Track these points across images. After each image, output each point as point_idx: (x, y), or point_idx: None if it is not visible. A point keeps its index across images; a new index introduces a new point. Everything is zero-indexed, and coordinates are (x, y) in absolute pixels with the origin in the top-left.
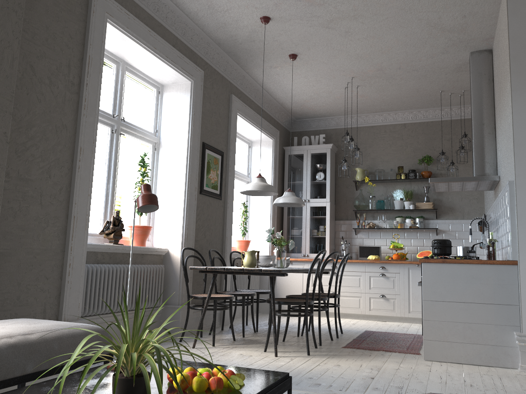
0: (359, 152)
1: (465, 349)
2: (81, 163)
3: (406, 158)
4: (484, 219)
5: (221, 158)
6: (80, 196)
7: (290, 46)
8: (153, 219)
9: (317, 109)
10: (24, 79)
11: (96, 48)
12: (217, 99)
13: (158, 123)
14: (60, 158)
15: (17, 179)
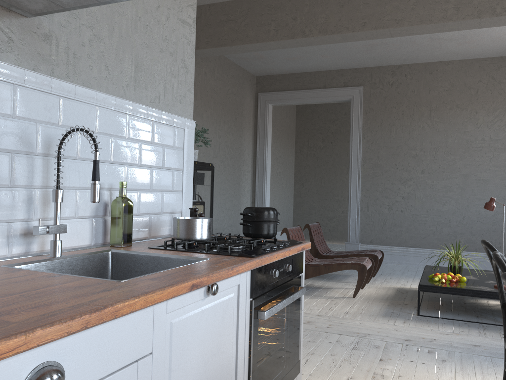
0: None
1: None
2: None
3: None
4: (68, 135)
5: None
6: None
7: None
8: None
9: None
10: None
11: None
12: None
13: None
14: None
15: None
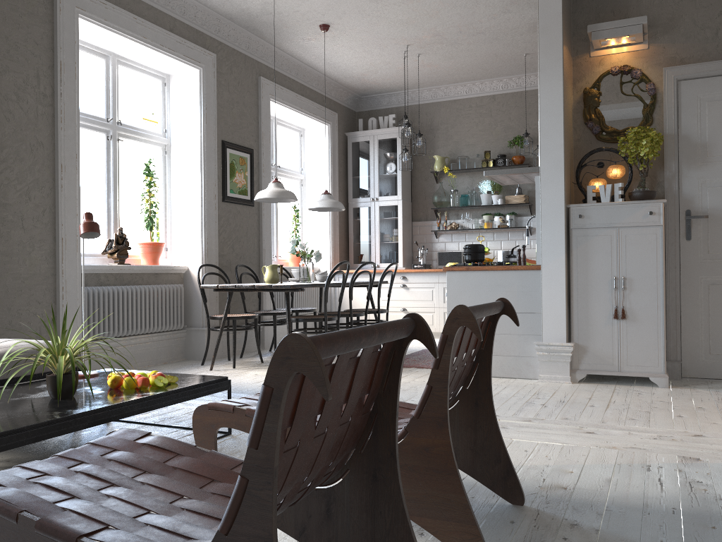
0: (440, 135)
1: None
2: (64, 182)
3: (495, 140)
4: None
5: (250, 156)
6: (67, 217)
7: (317, 17)
8: (170, 234)
9: (382, 82)
10: None
11: (68, 51)
12: (239, 86)
13: (167, 121)
14: (39, 178)
15: None
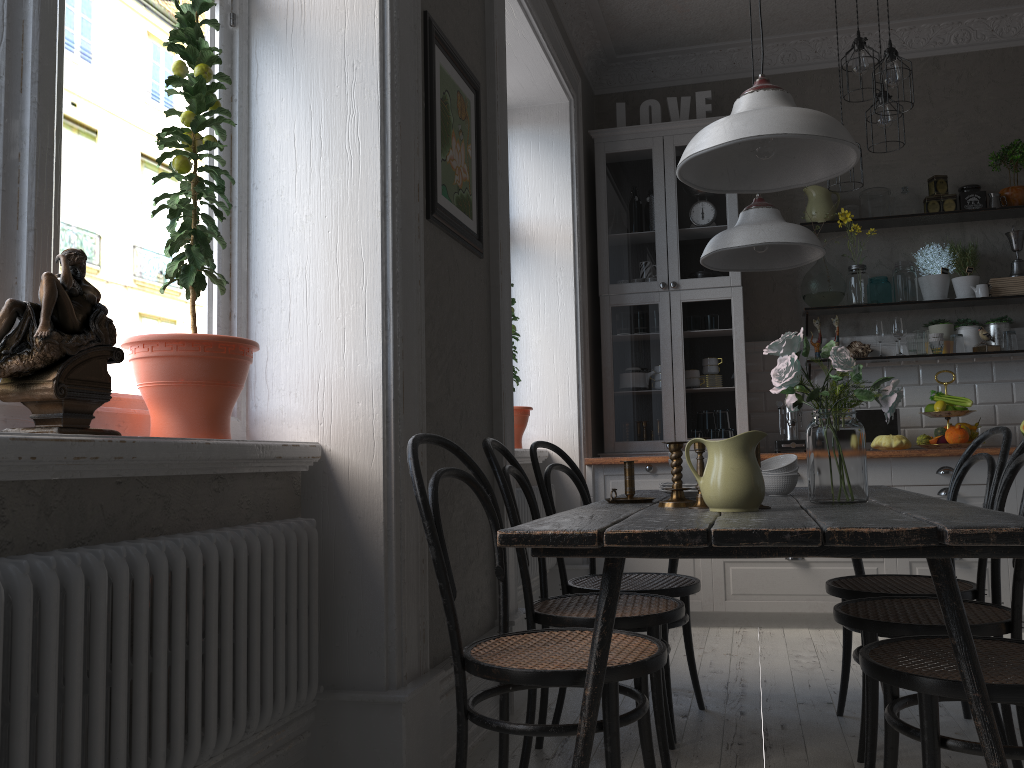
0: None
1: None
2: None
3: (944, 157)
4: None
5: (475, 102)
6: None
7: None
8: (244, 323)
9: (697, 7)
10: None
11: None
12: None
13: None
14: None
15: None
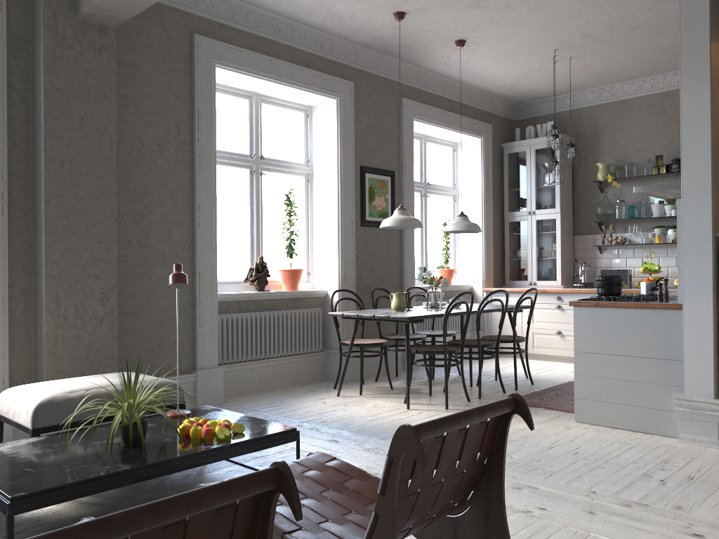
0: (605, 140)
1: (620, 411)
2: (201, 220)
3: (670, 143)
4: None
5: (391, 179)
6: (204, 252)
7: (449, 33)
8: (312, 259)
9: (537, 89)
10: (133, 152)
11: (205, 99)
12: (379, 110)
13: (309, 151)
14: (179, 219)
15: (138, 245)
